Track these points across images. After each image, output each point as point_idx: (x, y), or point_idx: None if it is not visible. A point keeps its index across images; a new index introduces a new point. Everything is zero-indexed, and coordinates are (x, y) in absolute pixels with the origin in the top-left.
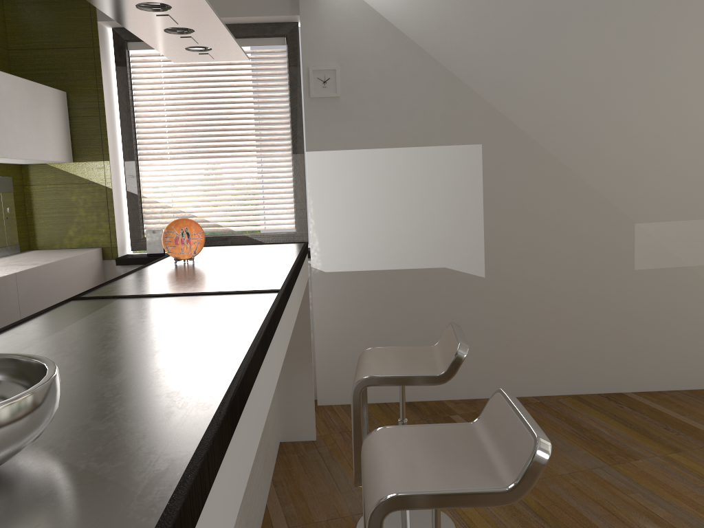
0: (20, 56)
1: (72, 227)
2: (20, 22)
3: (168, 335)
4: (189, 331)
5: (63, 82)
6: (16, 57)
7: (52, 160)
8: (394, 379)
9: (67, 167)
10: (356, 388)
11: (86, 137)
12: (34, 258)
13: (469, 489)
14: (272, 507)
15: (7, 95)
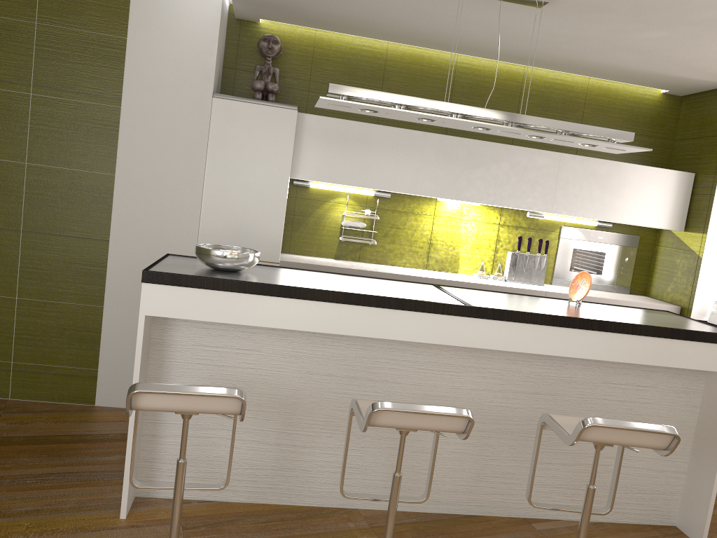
0: (679, 145)
1: (670, 284)
2: (686, 118)
3: (358, 287)
4: (365, 289)
5: (696, 165)
6: (676, 145)
7: (649, 226)
8: (552, 424)
9: (680, 235)
10: (540, 419)
11: (697, 212)
12: (607, 295)
13: (362, 414)
14: (561, 522)
15: (604, 175)
